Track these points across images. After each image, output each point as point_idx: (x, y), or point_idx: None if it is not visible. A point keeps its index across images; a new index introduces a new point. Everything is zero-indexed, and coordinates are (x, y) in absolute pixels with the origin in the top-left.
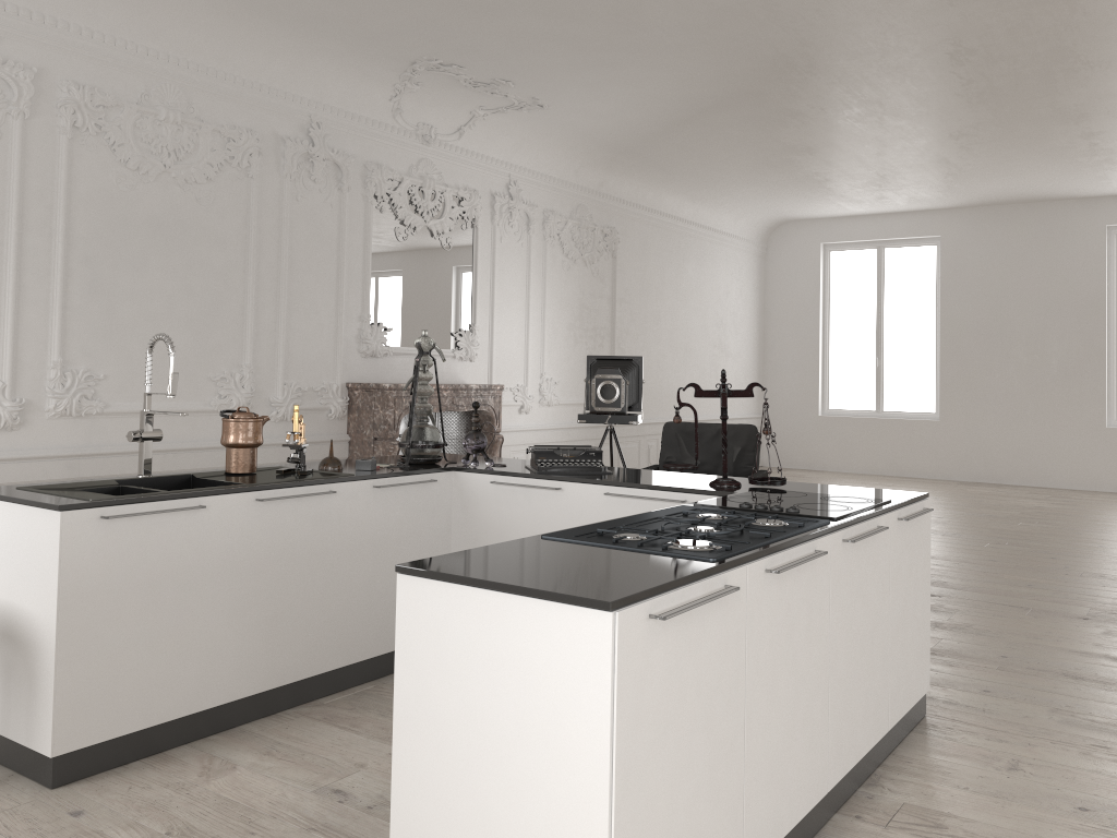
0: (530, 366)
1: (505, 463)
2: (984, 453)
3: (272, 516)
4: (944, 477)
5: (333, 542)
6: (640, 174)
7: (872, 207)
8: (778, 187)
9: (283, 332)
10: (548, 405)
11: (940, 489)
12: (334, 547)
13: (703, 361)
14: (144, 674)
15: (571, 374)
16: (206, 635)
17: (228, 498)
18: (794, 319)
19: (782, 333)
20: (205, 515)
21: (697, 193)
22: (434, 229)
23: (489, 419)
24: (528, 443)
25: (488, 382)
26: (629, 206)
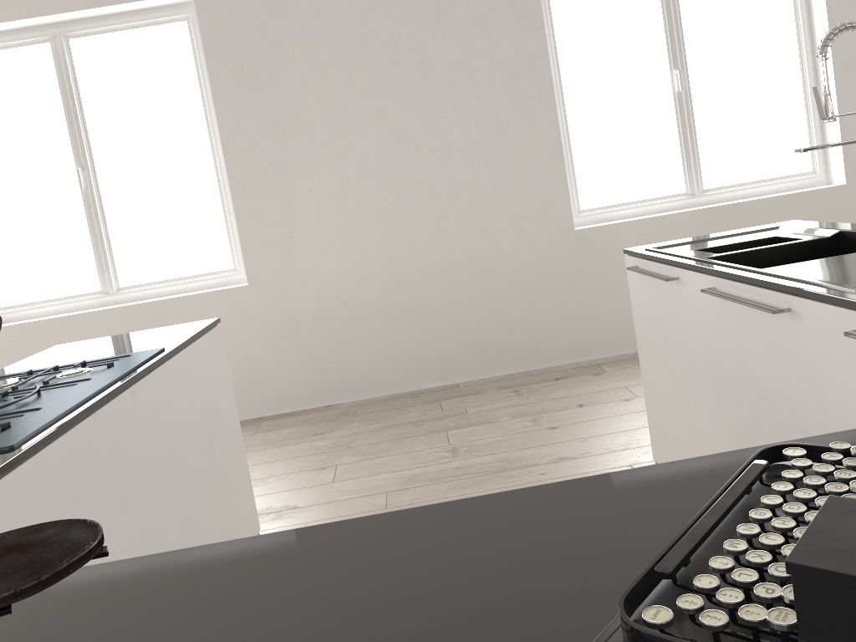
0: None
1: None
2: None
3: (731, 320)
4: None
5: (808, 411)
6: None
7: None
8: None
9: None
10: None
11: None
12: (811, 420)
13: None
14: (678, 438)
15: None
16: (706, 438)
17: (694, 276)
18: None
19: None
20: (684, 291)
21: None
22: None
23: None
24: None
25: None
26: None
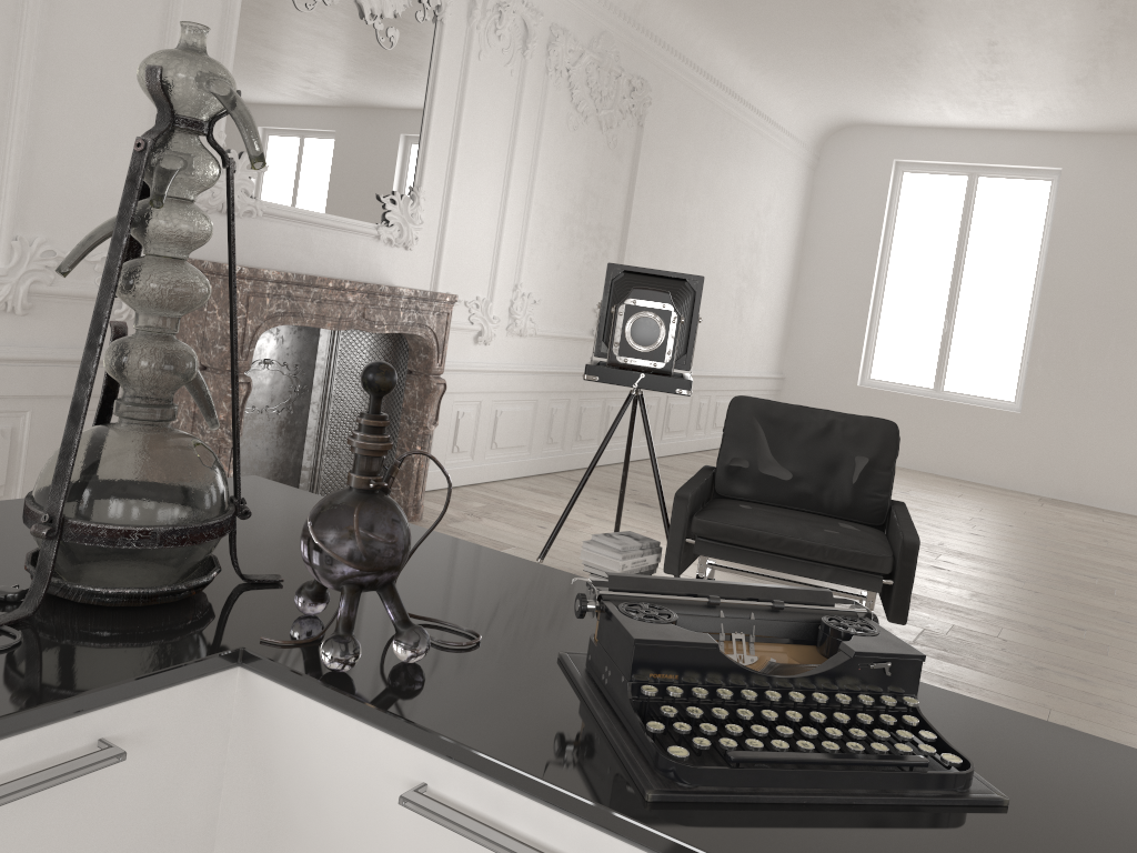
0: (501, 270)
1: (472, 601)
2: (1075, 463)
3: None
4: (1014, 487)
5: None
6: (695, 5)
7: (979, 117)
8: (877, 62)
9: (18, 130)
10: (519, 335)
11: (1029, 510)
12: None
13: (727, 296)
14: None
15: (558, 292)
16: None
17: None
18: (843, 256)
19: (824, 272)
20: None
21: (760, 57)
22: (367, 5)
23: (425, 351)
24: (483, 391)
25: (430, 287)
26: (671, 54)
